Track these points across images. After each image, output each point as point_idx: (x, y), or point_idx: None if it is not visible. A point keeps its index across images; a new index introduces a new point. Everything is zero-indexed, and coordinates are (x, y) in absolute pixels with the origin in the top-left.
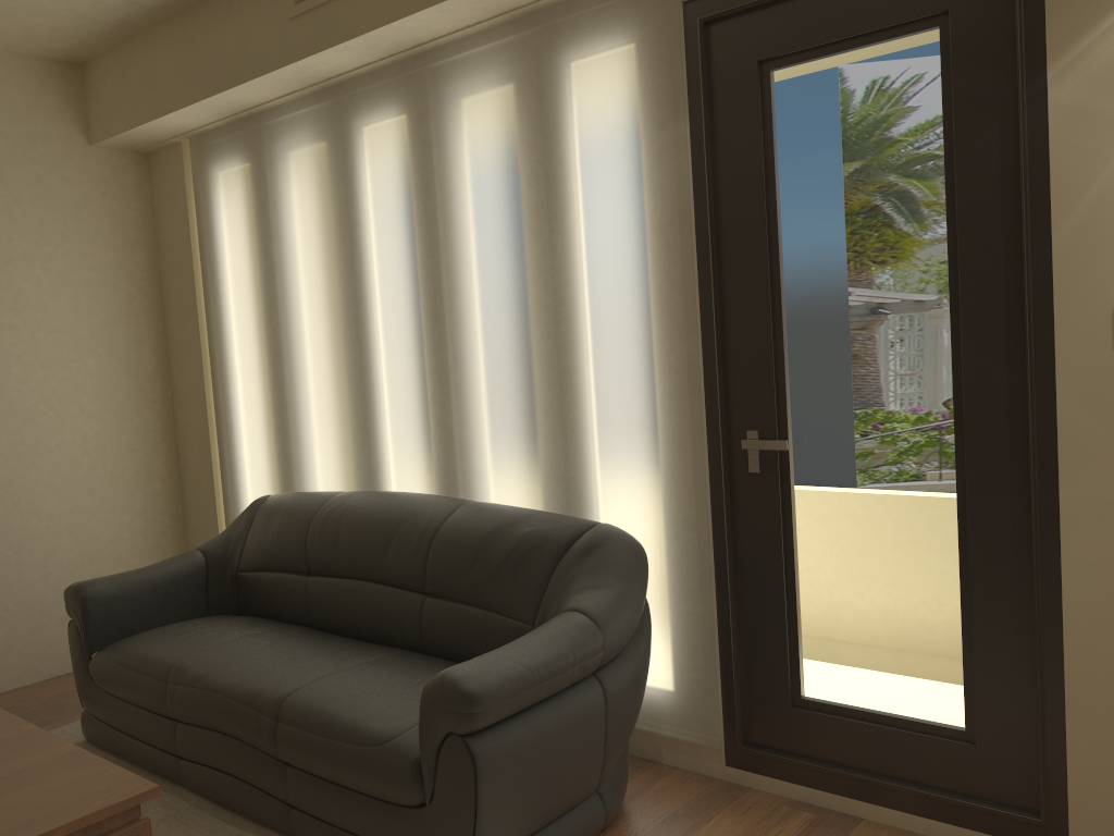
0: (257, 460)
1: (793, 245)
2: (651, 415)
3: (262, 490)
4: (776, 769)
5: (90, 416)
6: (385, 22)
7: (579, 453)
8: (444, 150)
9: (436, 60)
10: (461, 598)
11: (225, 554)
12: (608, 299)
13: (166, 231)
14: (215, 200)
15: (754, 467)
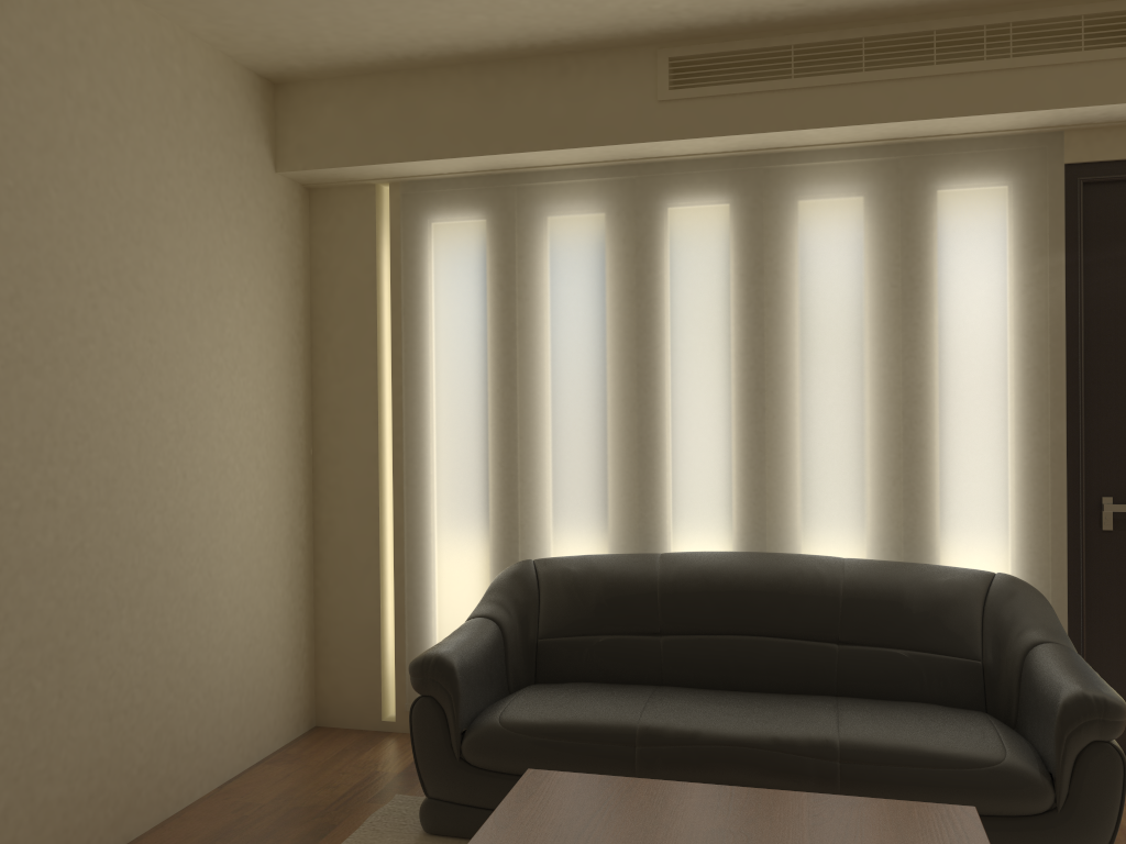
0: (466, 525)
1: None
2: (1013, 483)
3: (471, 556)
4: None
5: (262, 473)
6: (796, 127)
7: (930, 515)
8: (788, 243)
9: (786, 163)
10: (888, 642)
11: (516, 621)
12: (974, 387)
13: (333, 274)
14: (433, 251)
15: (1107, 525)
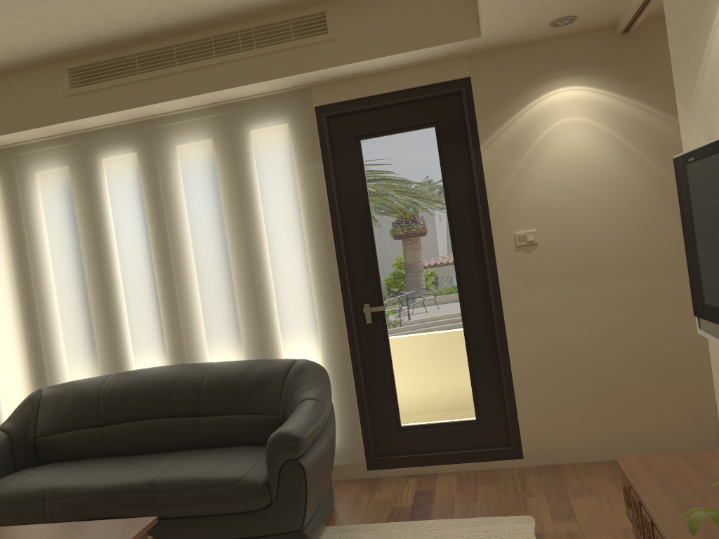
0: (13, 371)
1: (377, 217)
2: (313, 302)
3: (18, 390)
4: (393, 463)
5: None
6: (145, 104)
7: (271, 328)
8: (169, 173)
9: (161, 124)
10: (228, 412)
11: (22, 429)
12: (284, 247)
13: None
14: None
15: (369, 320)
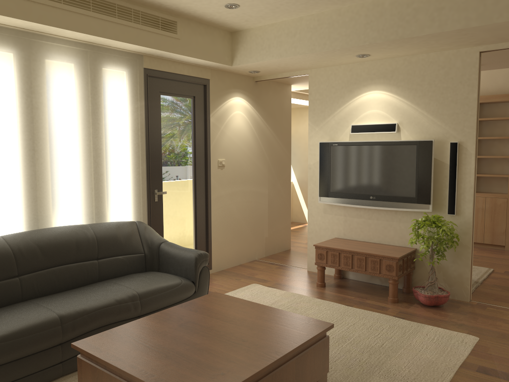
0: None
1: (163, 140)
2: (132, 187)
3: None
4: None
5: None
6: (65, 28)
7: (106, 202)
8: (45, 79)
9: (43, 40)
10: (115, 254)
11: None
12: (119, 150)
13: None
14: None
15: (156, 199)
